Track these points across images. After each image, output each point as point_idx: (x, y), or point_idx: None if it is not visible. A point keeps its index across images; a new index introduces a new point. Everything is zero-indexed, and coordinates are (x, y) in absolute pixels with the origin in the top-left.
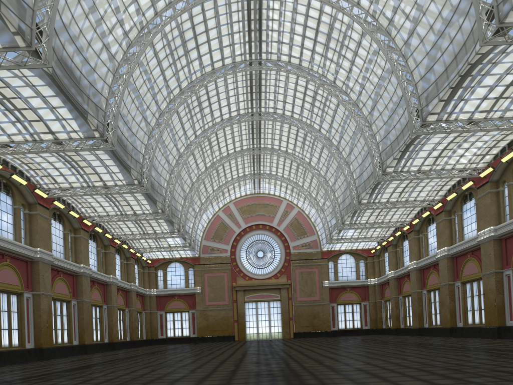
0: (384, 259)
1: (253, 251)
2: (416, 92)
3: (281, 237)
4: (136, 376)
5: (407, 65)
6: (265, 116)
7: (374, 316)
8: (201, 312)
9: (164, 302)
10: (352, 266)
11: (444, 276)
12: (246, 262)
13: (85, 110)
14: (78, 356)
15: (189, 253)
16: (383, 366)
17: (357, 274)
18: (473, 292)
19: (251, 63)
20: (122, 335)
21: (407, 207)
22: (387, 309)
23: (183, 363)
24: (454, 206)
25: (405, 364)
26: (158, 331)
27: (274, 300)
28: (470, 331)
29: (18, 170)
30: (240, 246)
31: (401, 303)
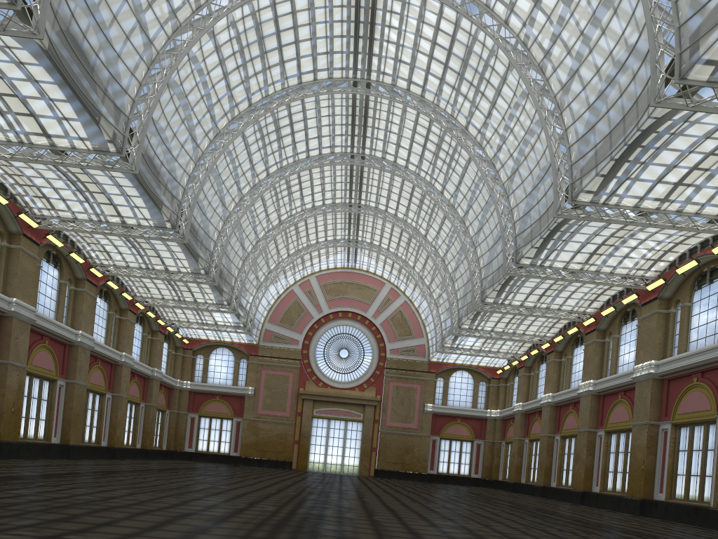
0: (513, 385)
1: (335, 348)
2: (569, 158)
3: (376, 334)
4: (99, 498)
5: (561, 119)
6: (369, 161)
7: (490, 462)
8: (250, 423)
9: (199, 401)
10: (469, 388)
11: (585, 420)
12: (323, 362)
13: (98, 111)
14: (54, 459)
15: (247, 338)
16: (449, 531)
17: (474, 401)
18: (619, 446)
19: (355, 84)
20: (130, 439)
21: (547, 317)
22: (507, 454)
23: (185, 489)
24: (610, 325)
25: (481, 532)
26: (185, 441)
27: (354, 419)
28: (606, 499)
29: (0, 182)
30: (317, 339)
31: (525, 449)
